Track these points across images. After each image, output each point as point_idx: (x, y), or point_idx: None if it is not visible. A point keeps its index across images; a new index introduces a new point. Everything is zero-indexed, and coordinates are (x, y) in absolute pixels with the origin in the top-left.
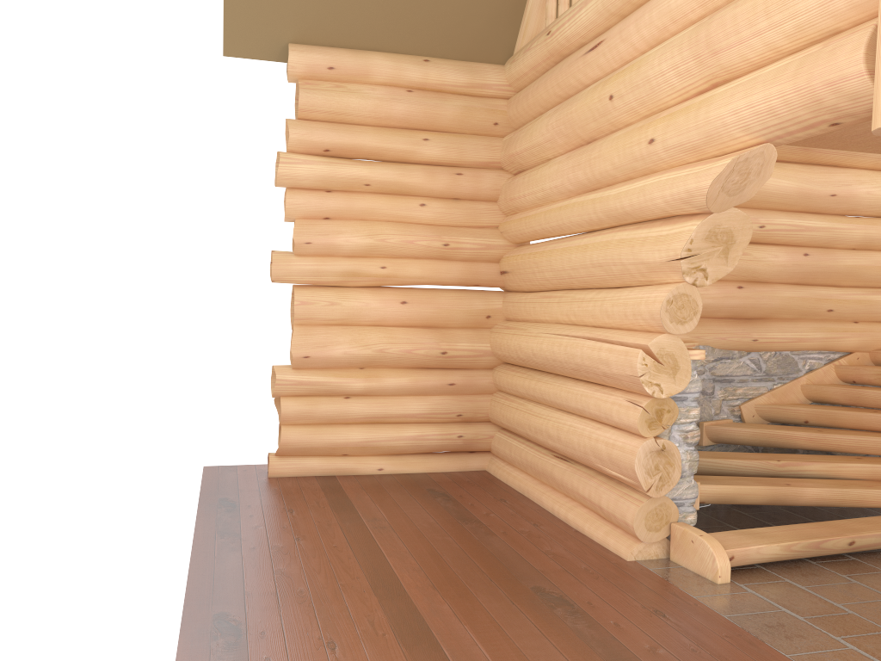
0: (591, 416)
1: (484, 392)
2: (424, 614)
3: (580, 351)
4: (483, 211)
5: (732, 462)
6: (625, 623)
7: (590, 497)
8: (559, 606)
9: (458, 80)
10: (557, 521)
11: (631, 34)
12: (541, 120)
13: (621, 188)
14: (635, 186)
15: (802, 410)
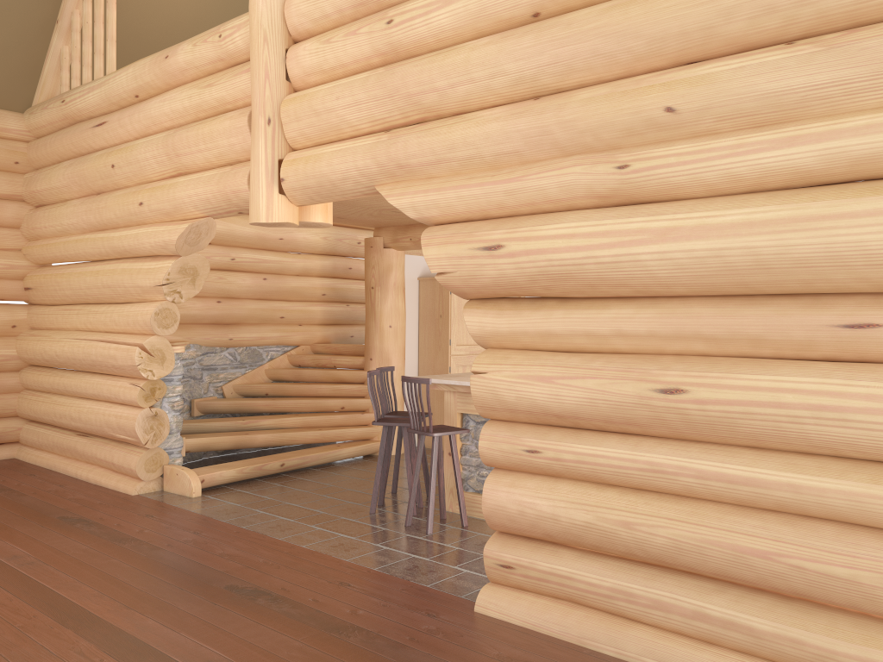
0: (105, 398)
1: (12, 391)
2: None
3: (95, 350)
4: (7, 236)
5: (212, 424)
6: (125, 523)
7: (106, 458)
8: (79, 522)
9: None
10: (80, 481)
11: (126, 124)
12: (59, 168)
13: (122, 232)
14: (132, 232)
15: (263, 386)
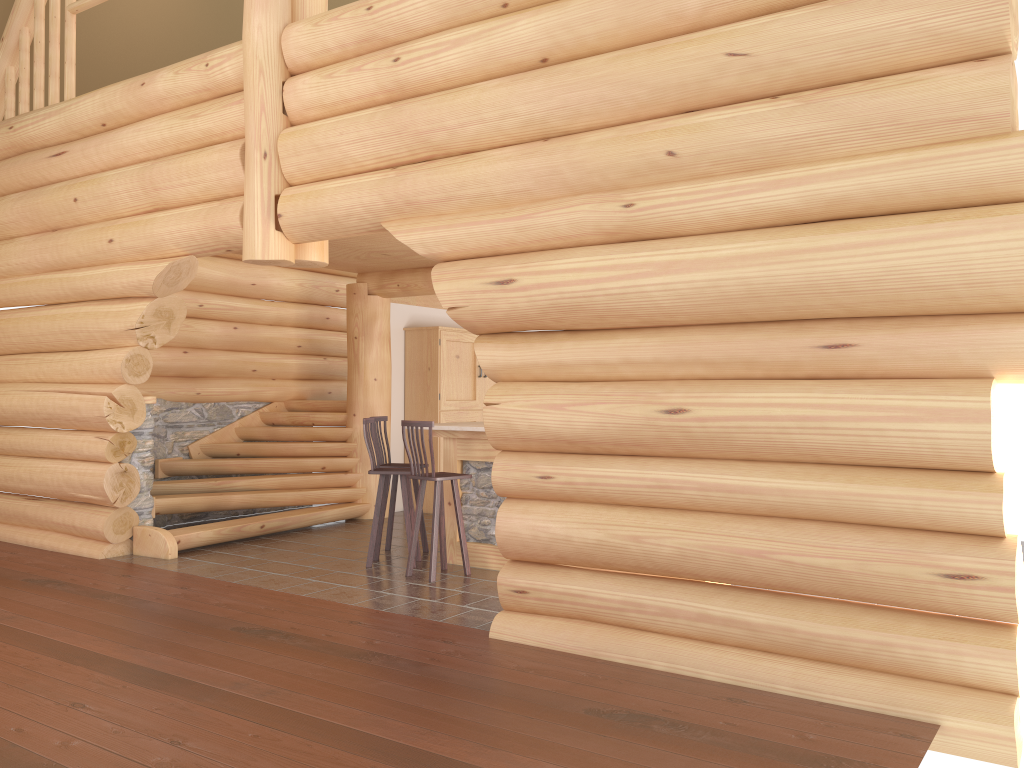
0: (63, 455)
1: None
2: None
3: (52, 402)
4: None
5: (181, 485)
6: (102, 582)
7: (65, 521)
8: (49, 583)
9: None
10: (33, 548)
11: (92, 155)
12: (5, 202)
13: (86, 272)
14: (98, 272)
15: (235, 446)
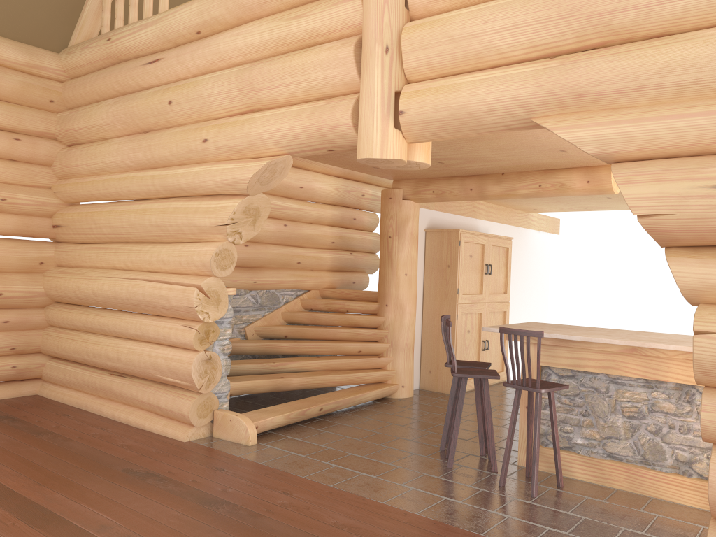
0: (150, 339)
1: (37, 328)
2: (42, 504)
3: (142, 290)
4: (39, 173)
5: (245, 366)
6: (200, 479)
7: (149, 401)
8: (149, 478)
9: (17, 58)
10: (120, 423)
11: (186, 60)
12: (101, 106)
13: (178, 170)
14: (190, 170)
15: (284, 329)
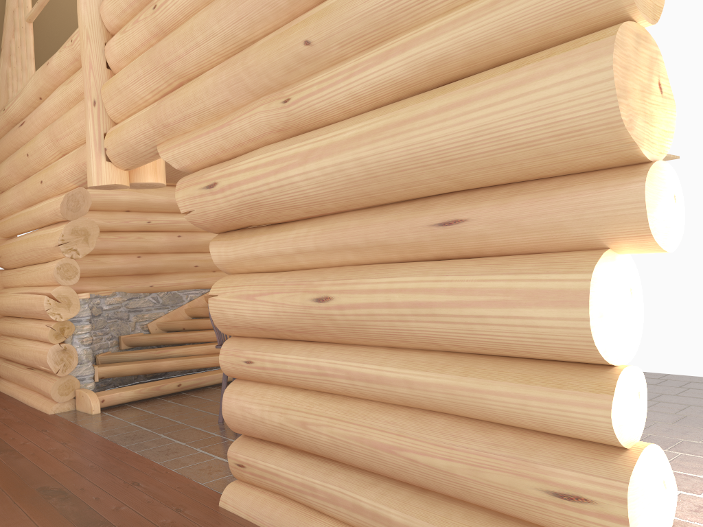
0: (35, 338)
1: None
2: None
3: (25, 301)
4: None
5: (130, 355)
6: (19, 437)
7: (37, 386)
8: None
9: None
10: (23, 405)
11: (34, 121)
12: (5, 162)
13: (36, 206)
14: (40, 205)
15: (180, 322)
